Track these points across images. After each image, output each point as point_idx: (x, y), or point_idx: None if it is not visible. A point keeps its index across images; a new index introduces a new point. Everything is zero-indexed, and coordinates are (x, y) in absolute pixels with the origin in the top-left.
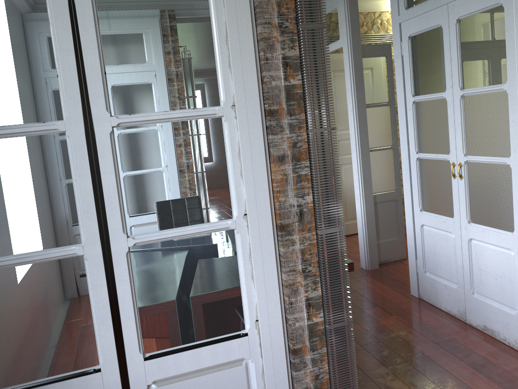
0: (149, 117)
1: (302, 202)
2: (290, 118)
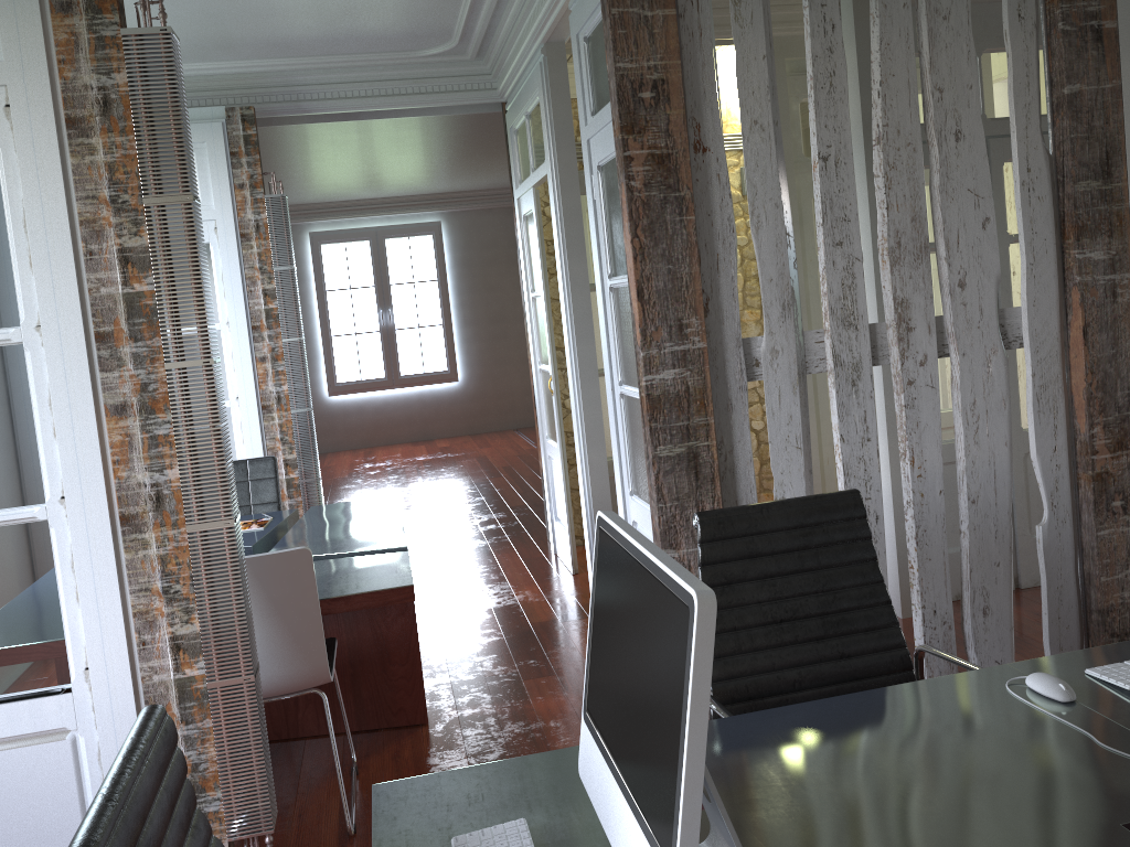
0: None
1: (160, 479)
2: (135, 345)
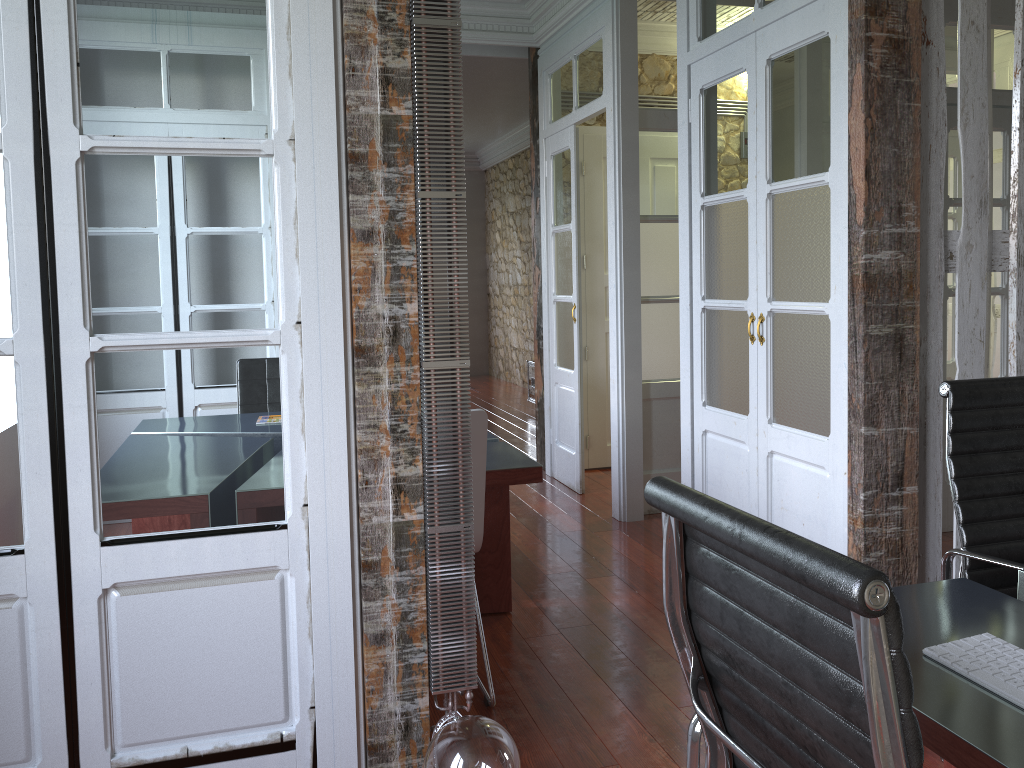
0: (146, 143)
1: (399, 312)
2: (387, 171)
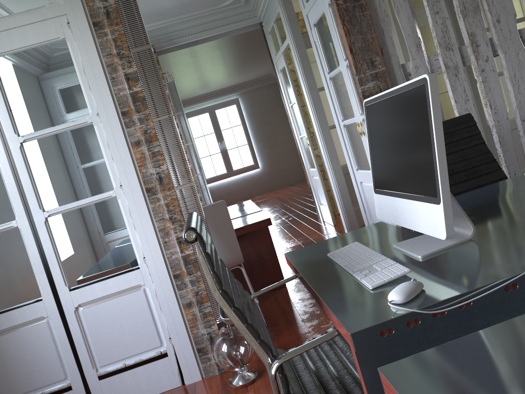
0: (43, 132)
1: (159, 170)
2: (138, 114)
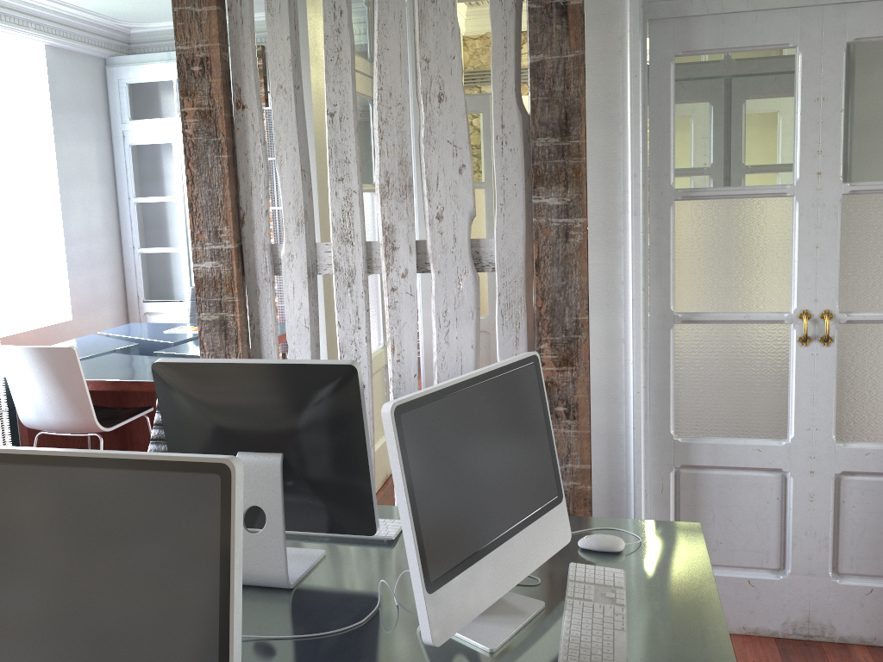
0: None
1: None
2: None
